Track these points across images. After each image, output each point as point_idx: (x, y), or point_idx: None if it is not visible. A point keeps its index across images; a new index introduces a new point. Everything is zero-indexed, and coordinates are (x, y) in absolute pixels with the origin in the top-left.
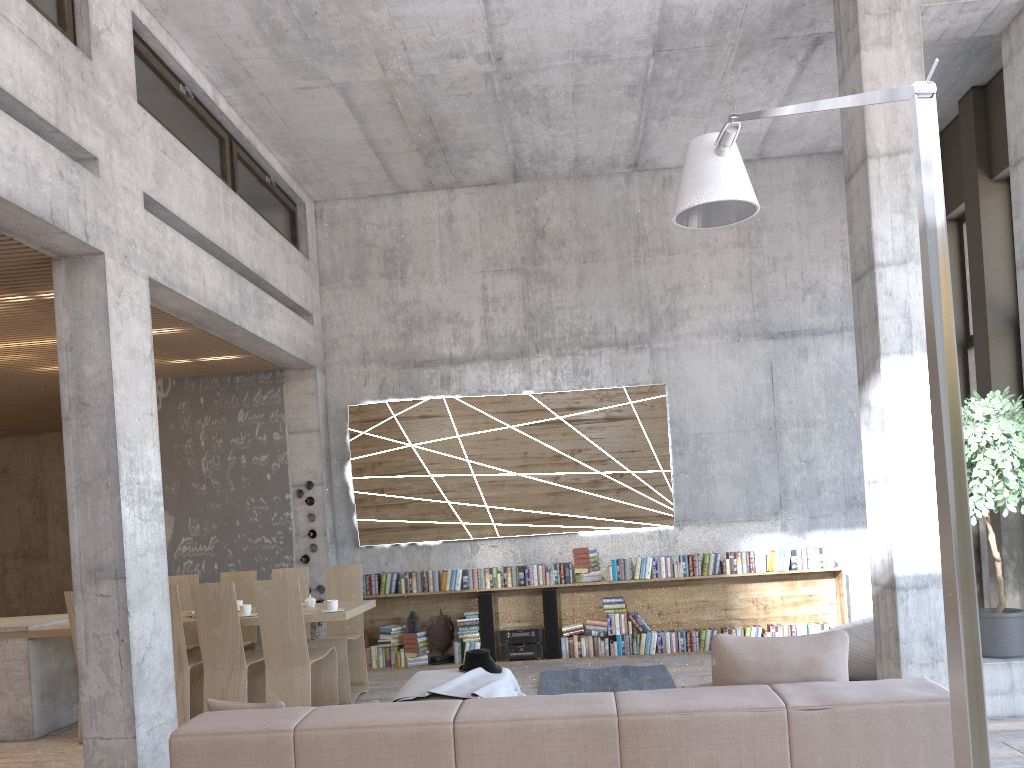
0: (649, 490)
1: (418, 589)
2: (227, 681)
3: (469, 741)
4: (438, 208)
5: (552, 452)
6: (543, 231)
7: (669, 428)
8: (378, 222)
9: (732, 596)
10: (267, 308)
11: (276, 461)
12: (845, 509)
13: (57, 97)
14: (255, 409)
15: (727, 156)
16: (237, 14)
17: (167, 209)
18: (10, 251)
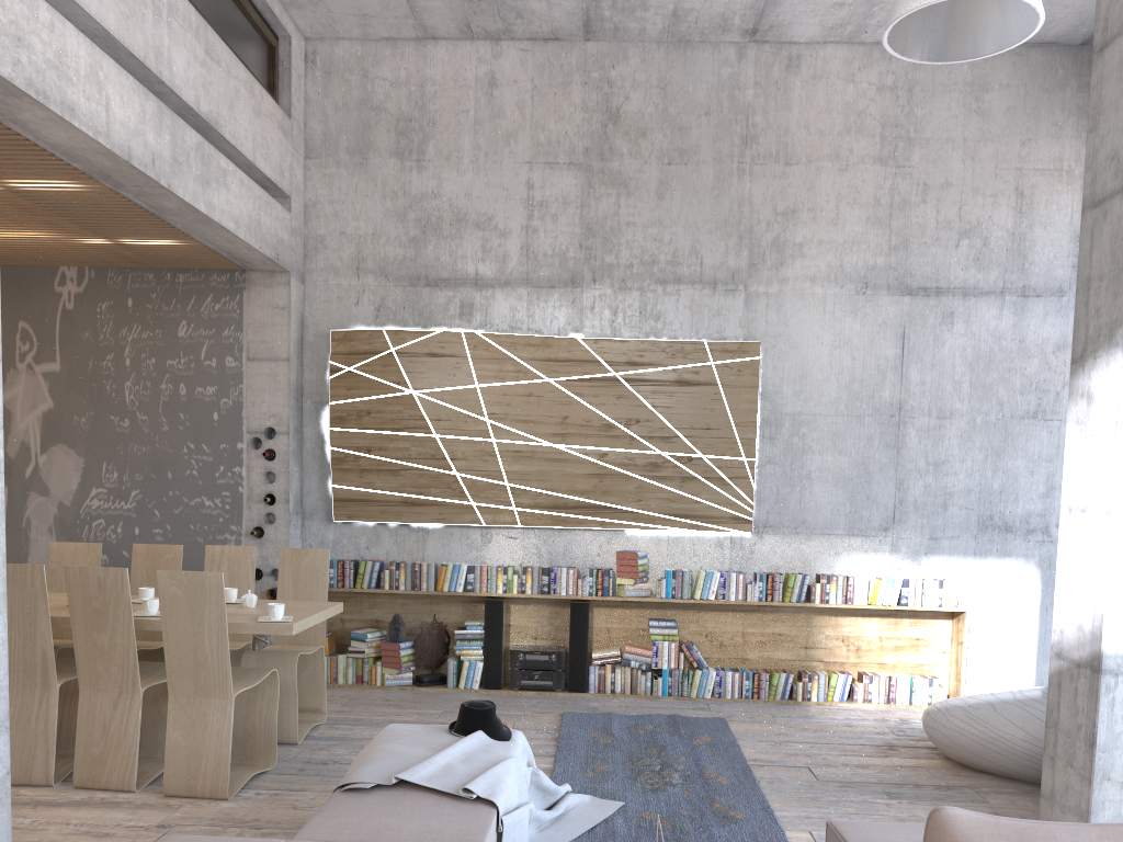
0: (724, 483)
1: (407, 586)
2: (112, 709)
3: None
4: (476, 66)
5: (601, 420)
6: (617, 114)
7: (759, 402)
8: (392, 77)
9: (817, 631)
10: (218, 173)
11: (227, 396)
12: (977, 532)
13: None
14: (203, 322)
15: None
16: None
17: None
18: None
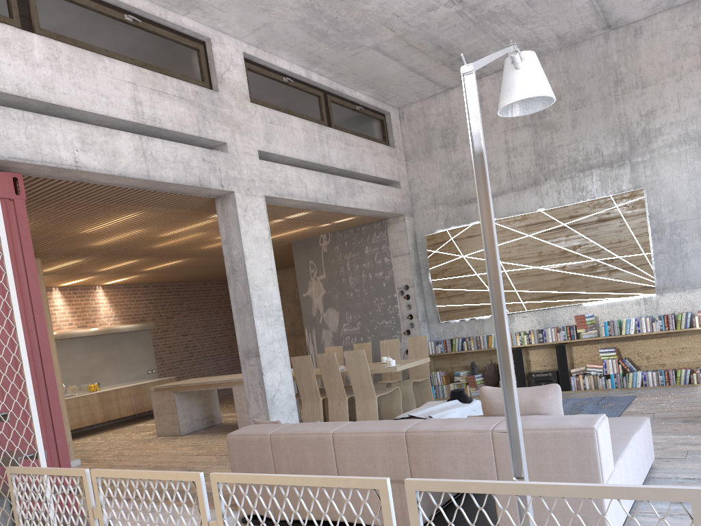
0: (634, 269)
1: (474, 347)
2: (338, 406)
3: (339, 443)
4: None
5: (559, 249)
6: None
7: (648, 221)
8: (436, 113)
9: None
10: (358, 188)
11: (387, 275)
12: None
13: (198, 120)
14: (373, 245)
15: (522, 68)
16: (297, 33)
17: (275, 154)
18: (195, 199)
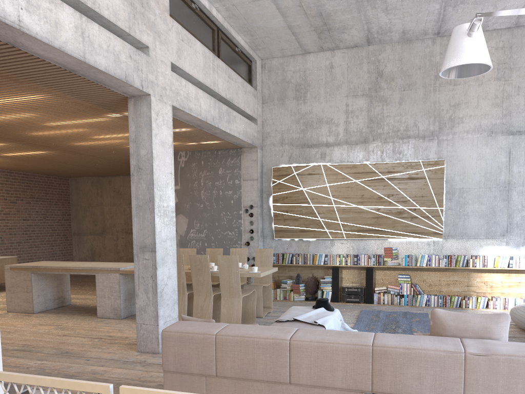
0: (430, 218)
1: (302, 262)
2: (203, 301)
3: (296, 350)
4: (325, 61)
5: (377, 195)
6: (382, 73)
7: (444, 184)
8: (293, 69)
9: (472, 279)
10: (232, 117)
11: (236, 194)
12: None
13: (129, 17)
14: (227, 168)
15: (474, 37)
16: None
17: (183, 70)
18: (109, 94)
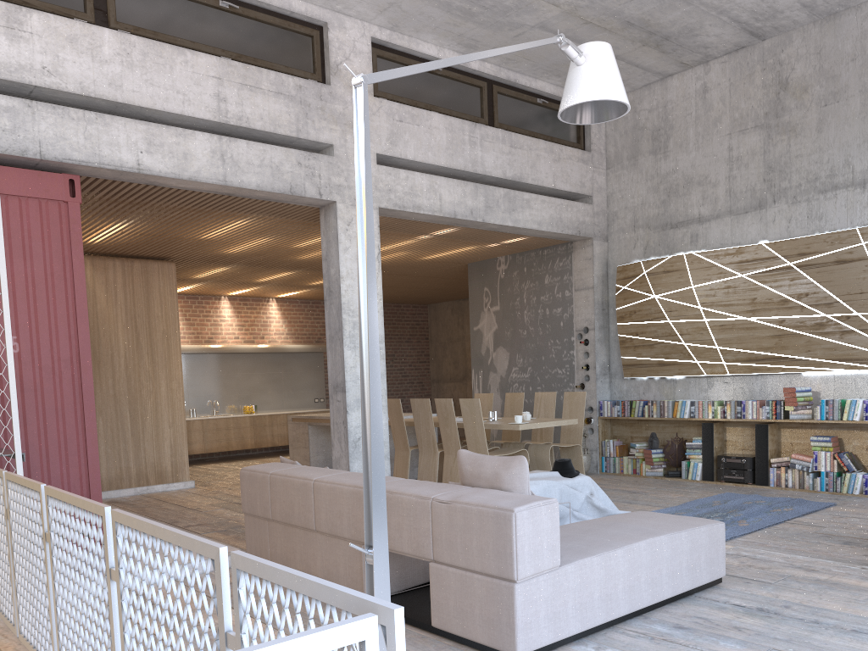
0: None
1: (657, 415)
2: (453, 462)
3: (317, 491)
4: (695, 83)
5: (779, 297)
6: (786, 82)
7: None
8: (648, 107)
9: None
10: (522, 203)
11: (566, 312)
12: None
13: (298, 119)
14: (554, 274)
15: (584, 64)
16: (433, 12)
17: (402, 158)
18: (298, 208)
